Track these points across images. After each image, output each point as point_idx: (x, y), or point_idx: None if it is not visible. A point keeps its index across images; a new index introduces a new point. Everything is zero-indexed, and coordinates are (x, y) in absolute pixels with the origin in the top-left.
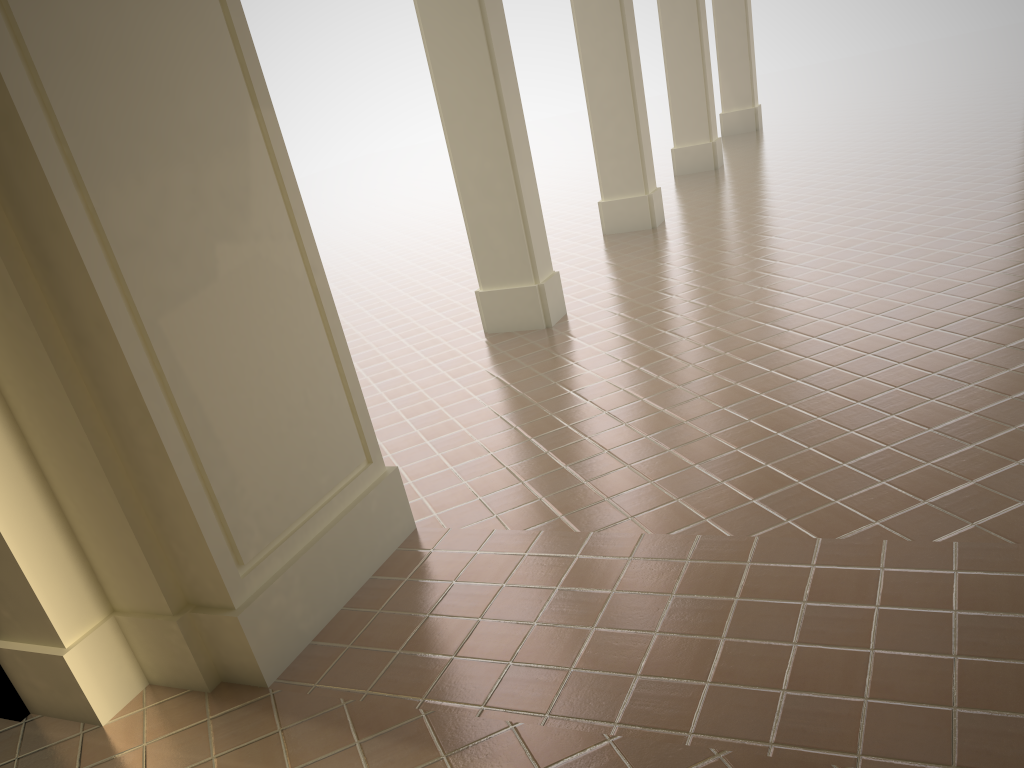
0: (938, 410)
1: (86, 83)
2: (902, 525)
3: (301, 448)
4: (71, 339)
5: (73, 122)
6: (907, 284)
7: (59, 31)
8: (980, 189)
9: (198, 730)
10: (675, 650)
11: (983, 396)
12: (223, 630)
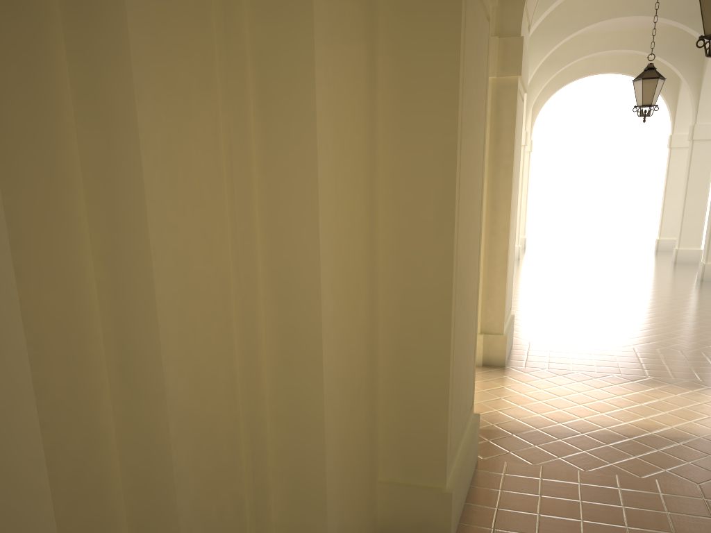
0: (696, 330)
1: (515, 162)
2: (705, 350)
3: (509, 292)
4: (488, 232)
5: (514, 171)
6: (655, 302)
7: (516, 147)
8: (663, 280)
9: (490, 372)
10: (651, 366)
11: (710, 328)
12: (496, 341)
